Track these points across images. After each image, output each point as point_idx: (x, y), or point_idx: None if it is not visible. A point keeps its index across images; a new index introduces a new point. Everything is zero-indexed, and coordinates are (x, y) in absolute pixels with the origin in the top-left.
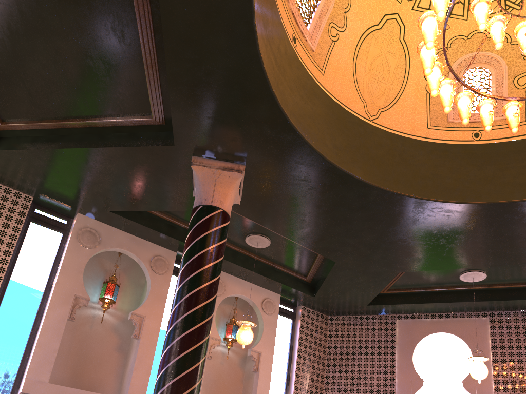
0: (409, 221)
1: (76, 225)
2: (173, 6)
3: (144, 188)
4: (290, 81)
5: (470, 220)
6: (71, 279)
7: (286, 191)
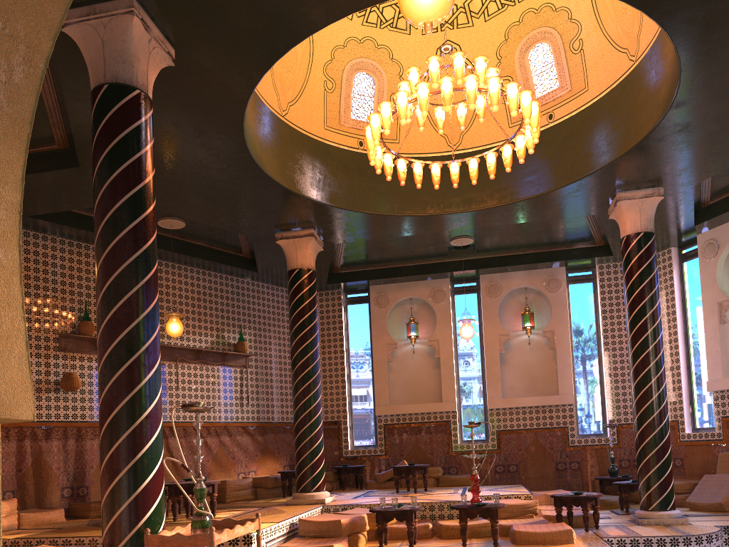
0: (724, 96)
1: (699, 246)
2: (488, 224)
3: (656, 218)
4: (554, 156)
5: (724, 58)
6: (710, 292)
7: (657, 170)
